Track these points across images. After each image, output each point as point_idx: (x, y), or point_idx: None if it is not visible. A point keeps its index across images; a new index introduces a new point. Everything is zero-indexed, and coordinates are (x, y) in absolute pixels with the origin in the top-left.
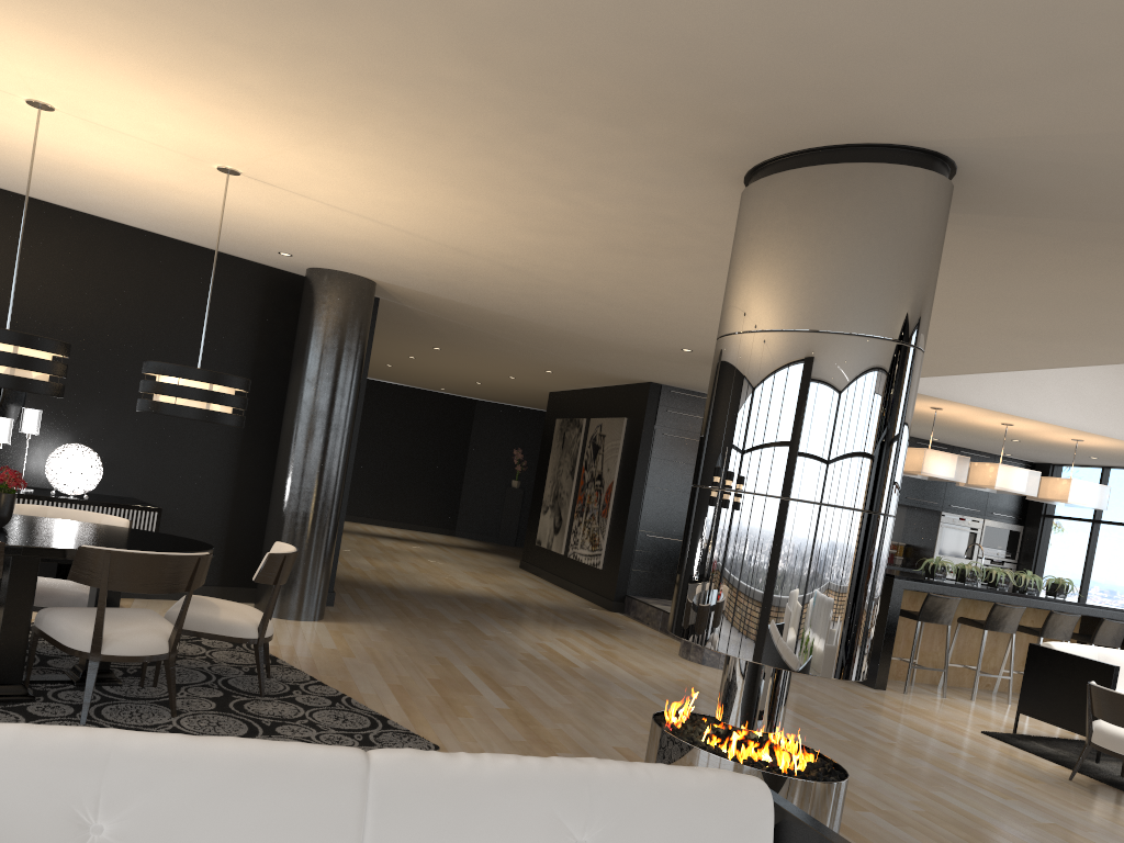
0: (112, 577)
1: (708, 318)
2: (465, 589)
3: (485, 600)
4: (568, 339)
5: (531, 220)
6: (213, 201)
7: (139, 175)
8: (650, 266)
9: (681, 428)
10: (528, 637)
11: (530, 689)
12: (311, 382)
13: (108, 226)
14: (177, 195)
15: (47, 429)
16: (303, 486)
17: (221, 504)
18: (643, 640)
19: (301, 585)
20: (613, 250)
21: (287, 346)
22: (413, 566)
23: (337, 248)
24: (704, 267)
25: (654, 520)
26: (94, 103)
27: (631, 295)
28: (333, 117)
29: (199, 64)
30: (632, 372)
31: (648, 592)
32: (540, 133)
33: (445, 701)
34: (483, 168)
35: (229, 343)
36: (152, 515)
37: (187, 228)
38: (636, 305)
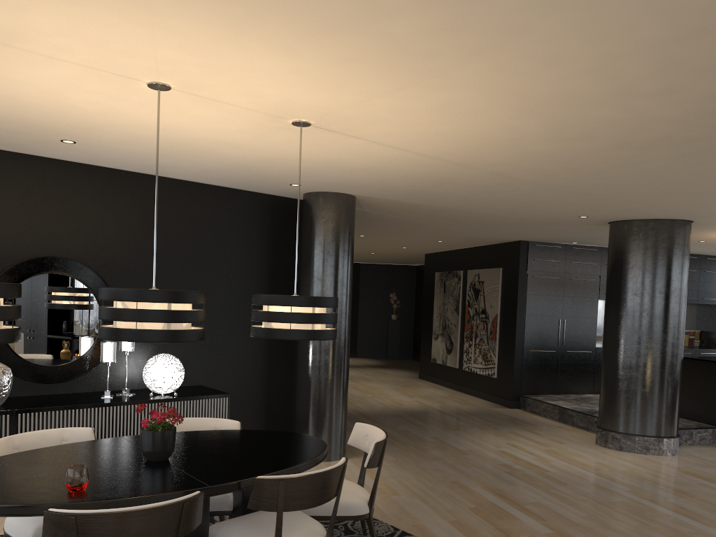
0: (285, 501)
1: (637, 192)
2: (406, 406)
3: (428, 414)
4: (483, 219)
5: (565, 131)
6: (264, 151)
7: (212, 137)
8: (637, 157)
9: (545, 271)
10: (487, 445)
11: (544, 505)
12: (320, 279)
13: (160, 181)
14: (234, 150)
15: (135, 344)
16: (324, 359)
17: (259, 379)
18: (559, 433)
19: (330, 434)
20: (616, 148)
21: (291, 253)
22: (356, 390)
23: (346, 175)
24: (694, 152)
25: (534, 339)
26: (213, 77)
27: (585, 182)
28: (457, 57)
29: (358, 17)
30: (512, 235)
31: (534, 391)
32: (686, 42)
33: (503, 534)
34: (571, 88)
35: (253, 257)
36: (224, 400)
37: (223, 175)
38: (579, 189)
